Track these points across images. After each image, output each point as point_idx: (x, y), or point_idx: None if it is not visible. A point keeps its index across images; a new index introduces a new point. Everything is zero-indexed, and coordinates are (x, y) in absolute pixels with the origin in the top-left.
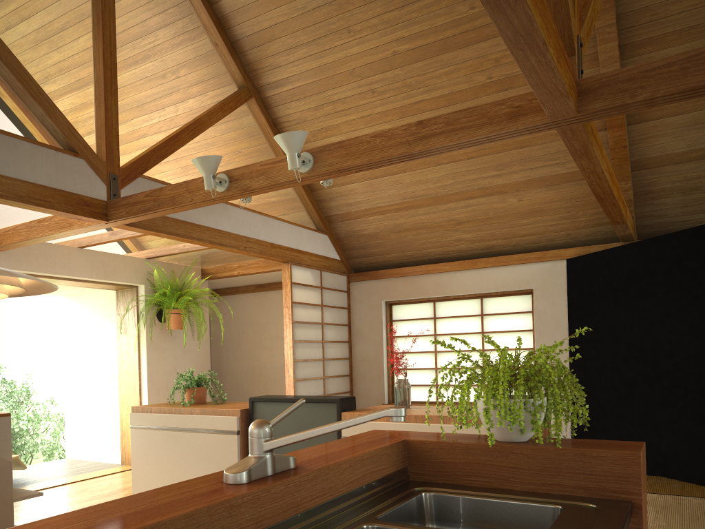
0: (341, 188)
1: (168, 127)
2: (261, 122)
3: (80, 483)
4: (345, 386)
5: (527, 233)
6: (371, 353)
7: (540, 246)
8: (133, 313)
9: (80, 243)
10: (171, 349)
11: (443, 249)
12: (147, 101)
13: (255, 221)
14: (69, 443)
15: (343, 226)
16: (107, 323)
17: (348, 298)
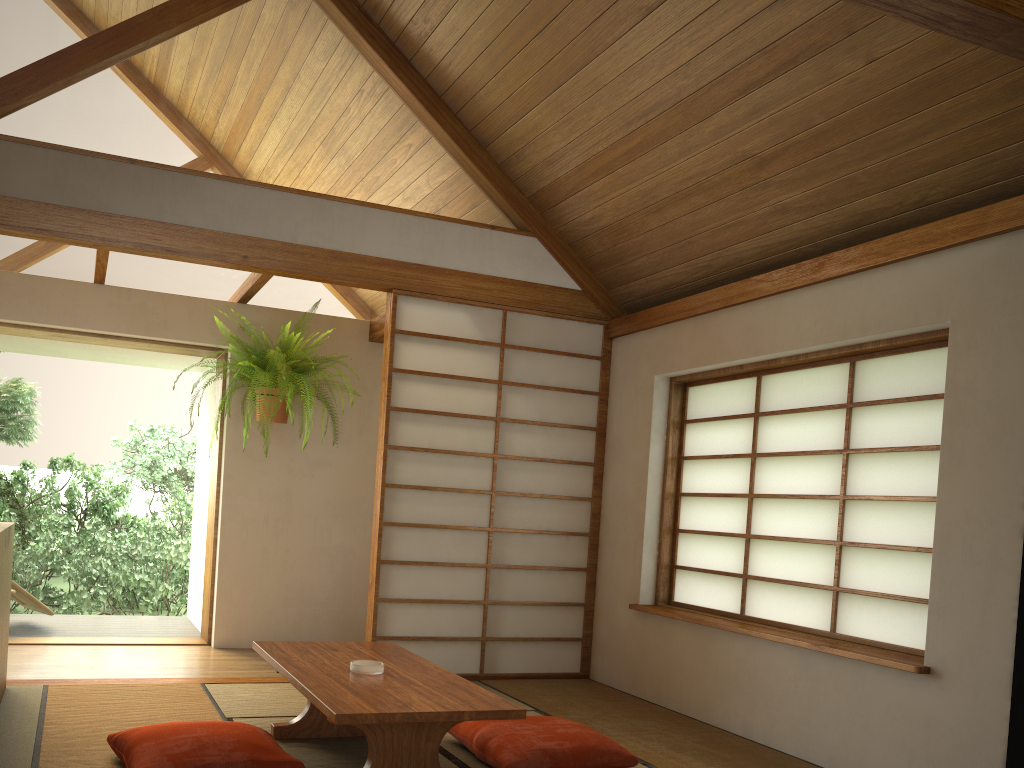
0: (520, 126)
1: (62, 44)
2: (335, 15)
3: (68, 647)
4: (572, 557)
5: (934, 160)
6: (629, 490)
7: (991, 197)
8: (220, 394)
9: (77, 274)
10: (283, 458)
11: (759, 240)
12: (11, 2)
13: (285, 208)
14: (189, 594)
15: (564, 216)
16: (213, 411)
17: (601, 372)
